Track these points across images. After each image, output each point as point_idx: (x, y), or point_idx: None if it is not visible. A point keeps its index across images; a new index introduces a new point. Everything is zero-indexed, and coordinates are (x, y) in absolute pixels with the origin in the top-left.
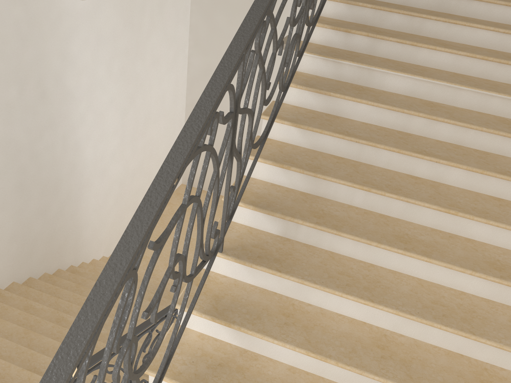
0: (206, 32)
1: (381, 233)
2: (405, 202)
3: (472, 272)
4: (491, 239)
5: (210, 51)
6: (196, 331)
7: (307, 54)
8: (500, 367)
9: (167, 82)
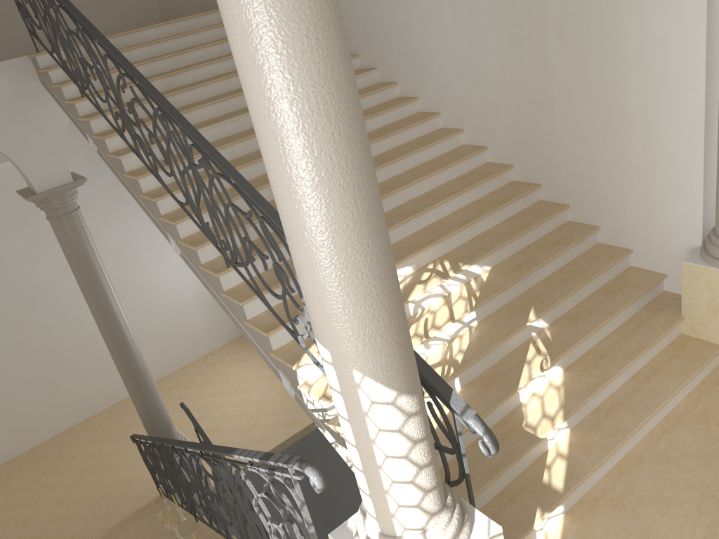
0: None
1: None
2: None
3: None
4: None
5: None
6: (261, 313)
7: (133, 152)
8: (385, 212)
9: None
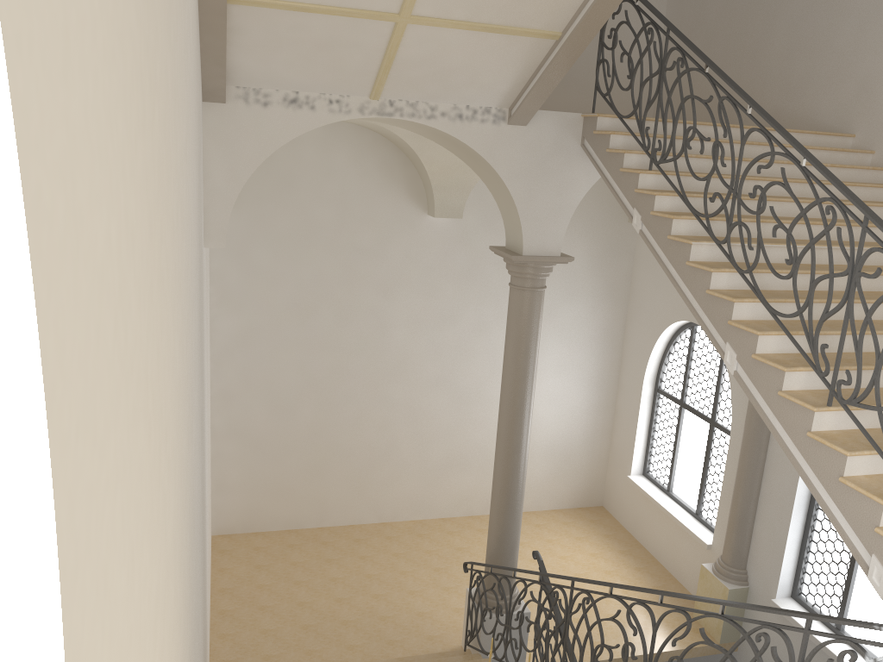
0: (240, 278)
1: None
2: (879, 335)
3: None
4: None
5: (249, 304)
6: (859, 475)
7: (706, 242)
8: None
9: (209, 363)
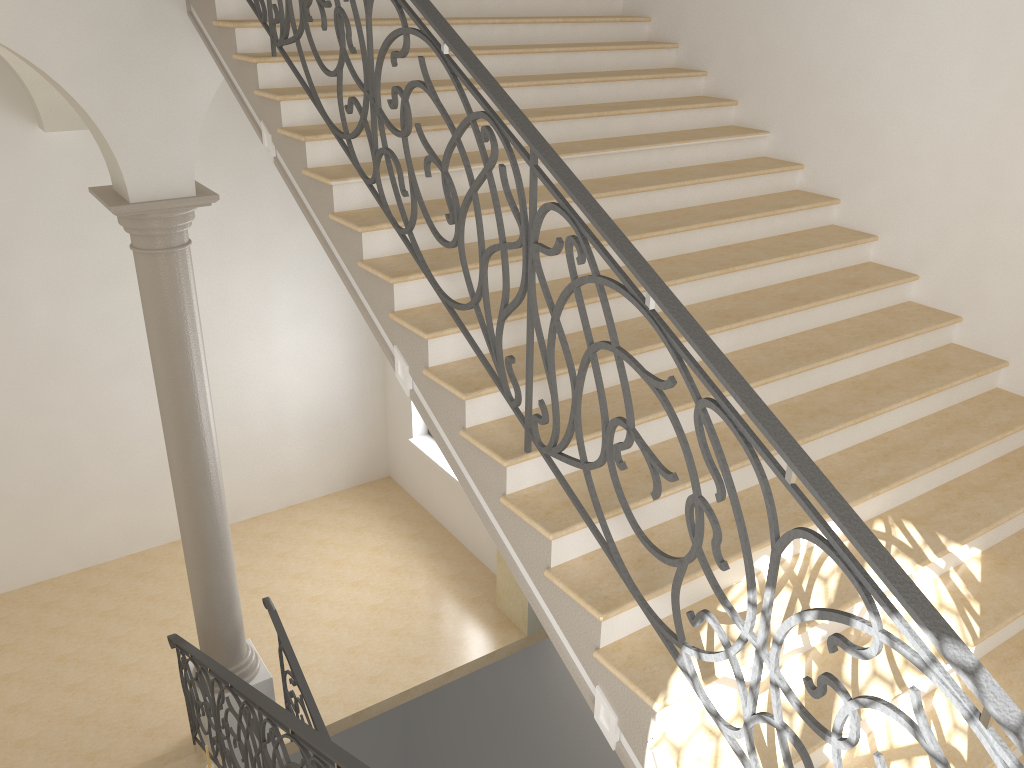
0: None
1: (627, 340)
2: (614, 299)
3: (720, 328)
4: (691, 298)
5: None
6: (576, 557)
7: (356, 179)
8: (789, 398)
9: None
